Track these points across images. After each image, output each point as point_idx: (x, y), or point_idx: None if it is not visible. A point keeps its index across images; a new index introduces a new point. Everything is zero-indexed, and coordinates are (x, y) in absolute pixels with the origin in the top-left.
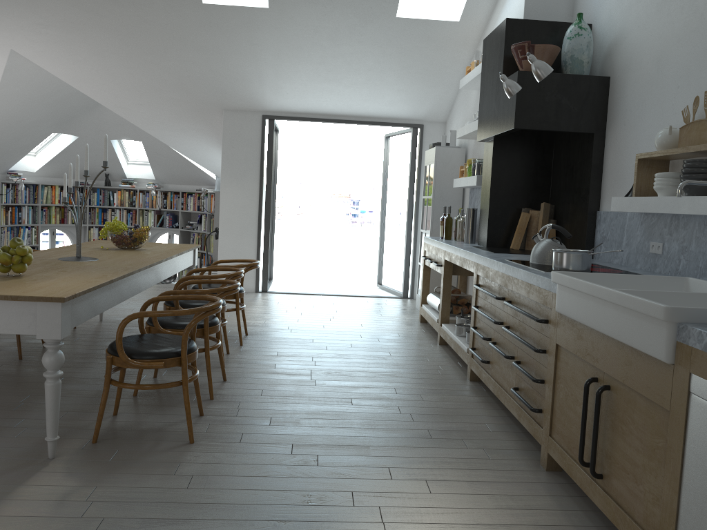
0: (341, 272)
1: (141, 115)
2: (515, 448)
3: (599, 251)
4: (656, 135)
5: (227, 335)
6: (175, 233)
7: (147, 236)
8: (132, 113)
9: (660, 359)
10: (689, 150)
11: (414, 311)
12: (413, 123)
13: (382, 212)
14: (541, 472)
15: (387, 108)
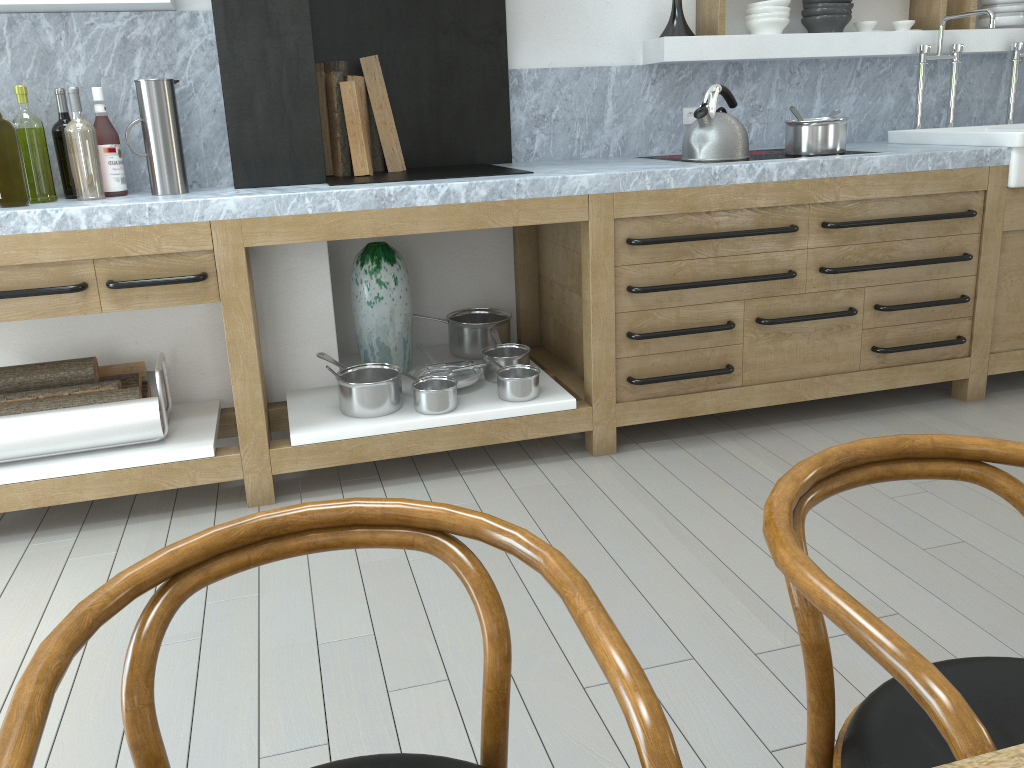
0: None
1: None
2: (937, 413)
3: (529, 145)
4: None
5: None
6: None
7: None
8: None
9: None
10: None
11: None
12: None
13: None
14: (993, 401)
15: None
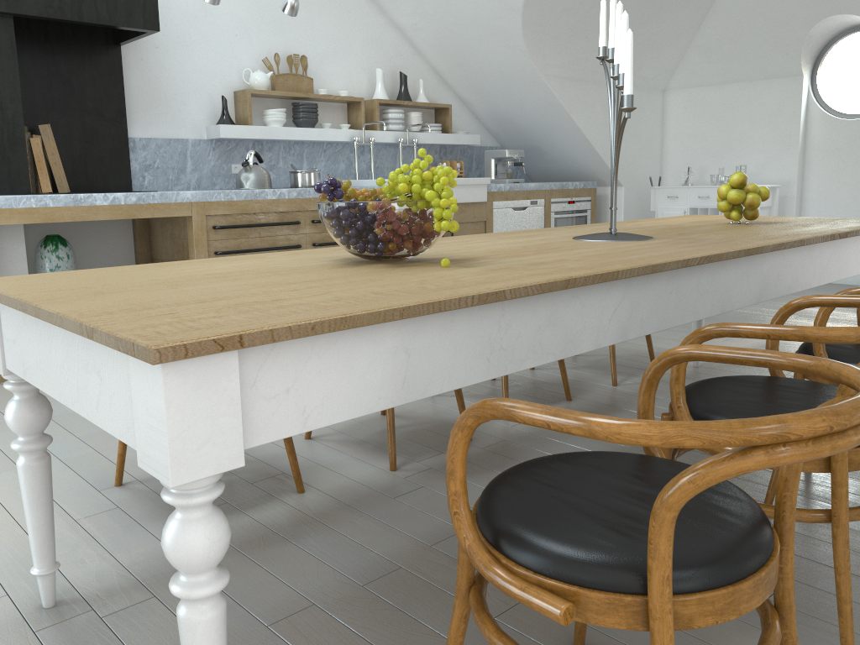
0: None
1: None
2: None
3: (141, 182)
4: (263, 77)
5: (154, 496)
6: None
7: None
8: None
9: (484, 201)
10: (310, 96)
11: None
12: None
13: None
14: None
15: None
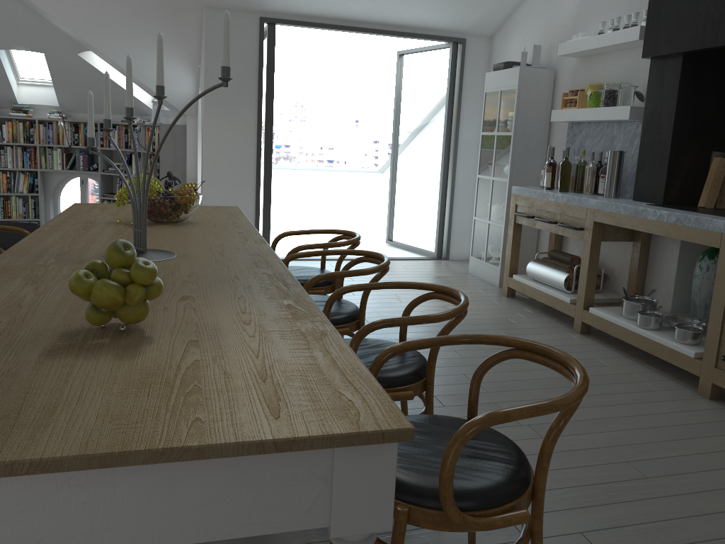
0: (319, 223)
1: (78, 10)
2: None
3: None
4: None
5: None
6: (90, 177)
7: (199, 201)
8: (63, 6)
9: None
10: None
11: (476, 279)
12: (453, 36)
13: (393, 151)
14: None
15: (428, 14)
